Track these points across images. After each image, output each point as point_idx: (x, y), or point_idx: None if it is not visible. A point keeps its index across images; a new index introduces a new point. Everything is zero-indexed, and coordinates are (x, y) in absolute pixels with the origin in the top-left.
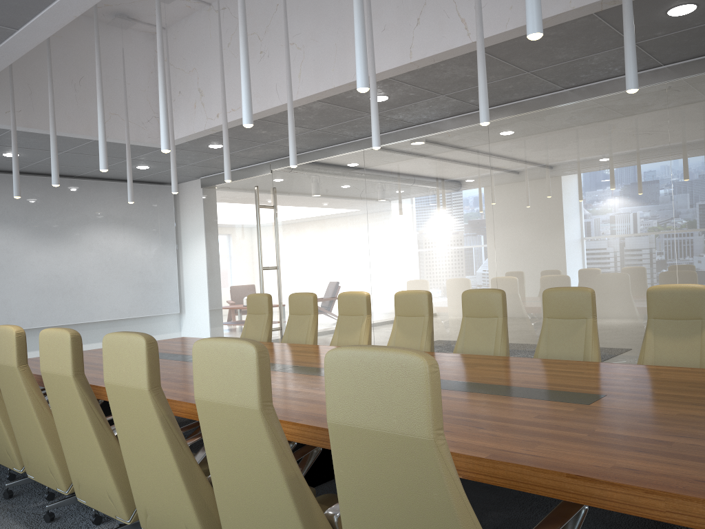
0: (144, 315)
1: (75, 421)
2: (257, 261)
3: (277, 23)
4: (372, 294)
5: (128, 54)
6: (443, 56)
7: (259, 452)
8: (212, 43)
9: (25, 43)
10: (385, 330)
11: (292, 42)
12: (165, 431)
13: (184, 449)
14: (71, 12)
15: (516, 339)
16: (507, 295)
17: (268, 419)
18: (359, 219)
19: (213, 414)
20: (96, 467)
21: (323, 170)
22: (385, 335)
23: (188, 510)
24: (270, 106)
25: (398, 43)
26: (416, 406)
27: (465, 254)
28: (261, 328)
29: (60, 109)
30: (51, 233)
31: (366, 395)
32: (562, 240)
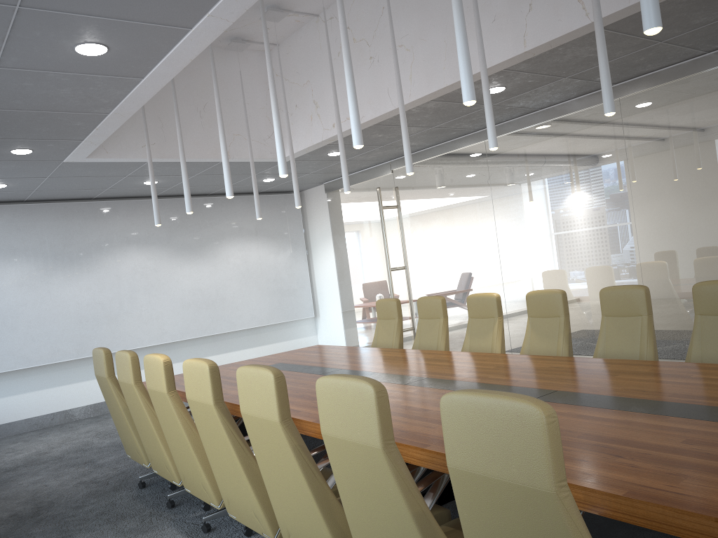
0: (282, 321)
1: (219, 445)
2: (384, 262)
3: (384, 26)
4: (504, 290)
5: (245, 74)
6: (560, 40)
7: (385, 488)
8: (322, 54)
9: (151, 89)
10: (521, 327)
11: (401, 44)
12: (298, 460)
13: (317, 477)
14: (187, 56)
15: (667, 332)
16: (653, 285)
17: (390, 458)
18: (485, 213)
19: (339, 449)
20: (241, 487)
21: (444, 165)
22: (521, 332)
23: (325, 535)
24: (383, 111)
25: (511, 33)
26: (535, 457)
27: (602, 243)
28: (391, 333)
29: (188, 137)
30: (191, 250)
31: (483, 442)
32: (715, 221)
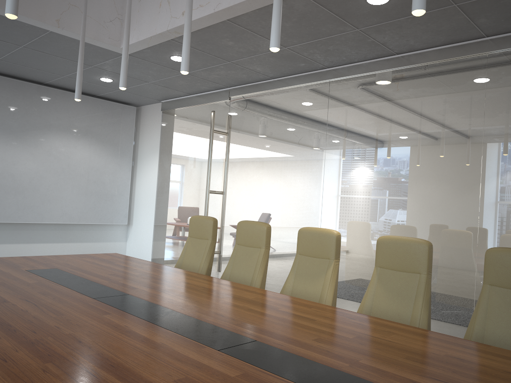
0: (93, 223)
1: None
2: (204, 184)
3: None
4: None
5: None
6: None
7: None
8: None
9: None
10: None
11: None
12: None
13: None
14: None
15: None
16: None
17: None
18: (316, 151)
19: None
20: None
21: (283, 99)
22: None
23: None
24: None
25: None
26: None
27: (439, 200)
28: (201, 255)
29: None
30: (11, 133)
31: None
32: None
